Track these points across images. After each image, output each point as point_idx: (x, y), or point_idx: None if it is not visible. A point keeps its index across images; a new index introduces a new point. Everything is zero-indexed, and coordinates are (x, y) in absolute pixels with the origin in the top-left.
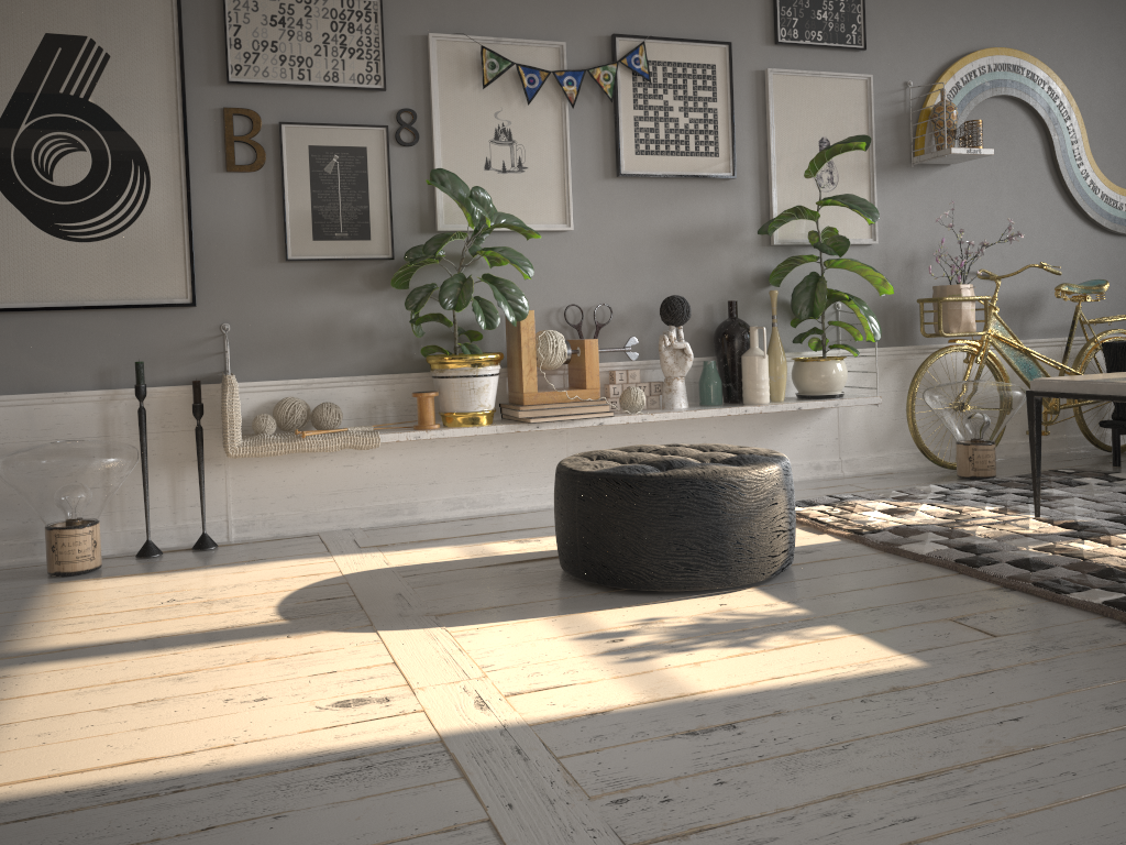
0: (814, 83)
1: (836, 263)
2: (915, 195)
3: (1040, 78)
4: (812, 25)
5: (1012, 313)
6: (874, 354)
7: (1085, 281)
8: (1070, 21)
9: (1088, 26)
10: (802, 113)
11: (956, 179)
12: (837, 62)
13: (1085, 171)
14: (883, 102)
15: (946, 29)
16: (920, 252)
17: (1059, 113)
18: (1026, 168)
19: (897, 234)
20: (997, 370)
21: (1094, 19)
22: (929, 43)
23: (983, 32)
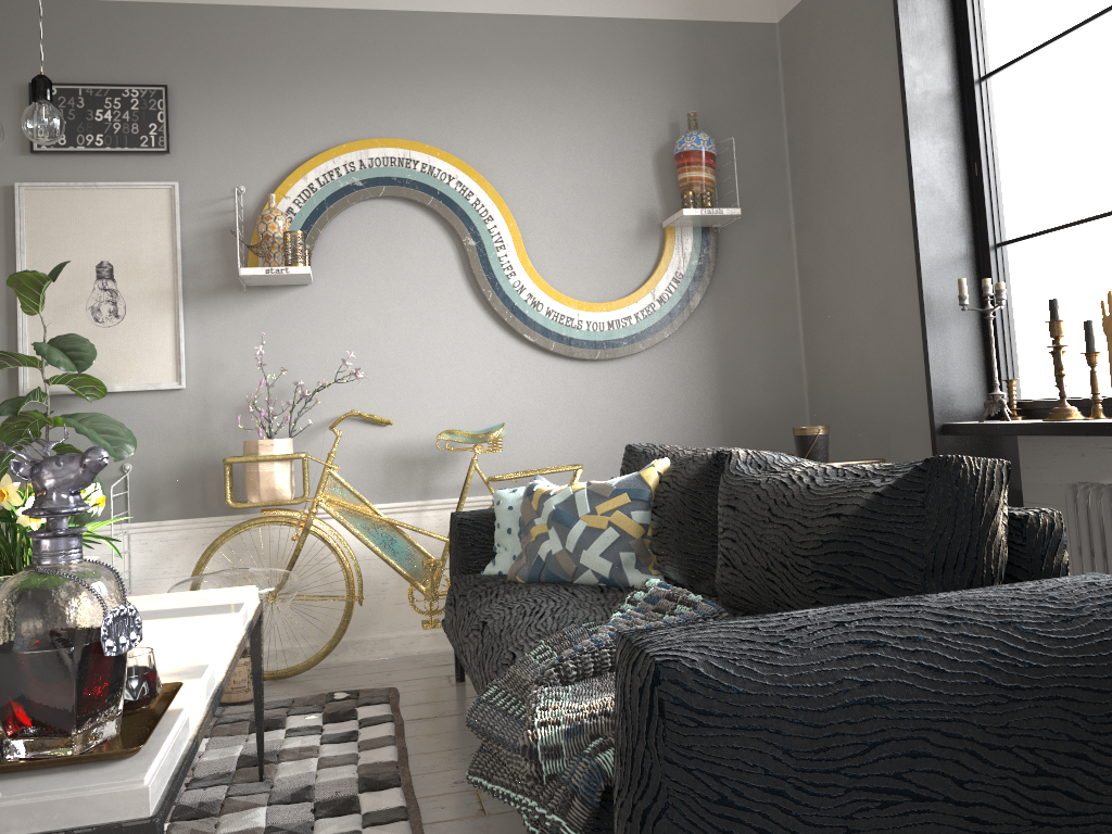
0: (89, 196)
1: (59, 420)
2: (253, 324)
3: (443, 172)
4: (86, 128)
5: (410, 466)
6: (182, 527)
7: (532, 420)
8: (499, 100)
9: (527, 105)
10: (69, 234)
11: (318, 302)
12: (131, 169)
13: (519, 282)
14: (202, 214)
15: (302, 120)
16: (261, 395)
17: (475, 213)
18: (431, 283)
19: (225, 374)
20: (333, 547)
21: (538, 95)
22: (276, 139)
23: (360, 121)
